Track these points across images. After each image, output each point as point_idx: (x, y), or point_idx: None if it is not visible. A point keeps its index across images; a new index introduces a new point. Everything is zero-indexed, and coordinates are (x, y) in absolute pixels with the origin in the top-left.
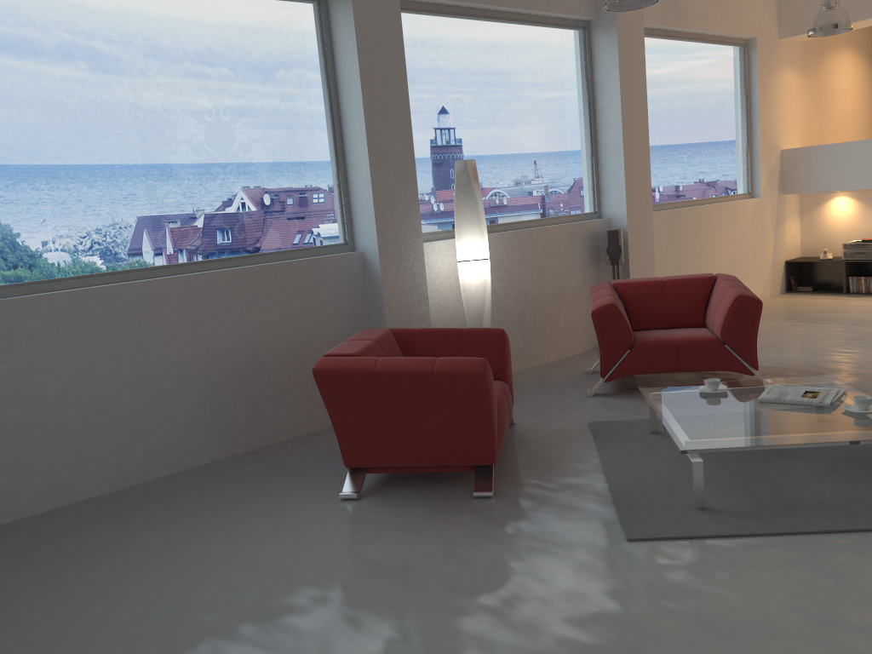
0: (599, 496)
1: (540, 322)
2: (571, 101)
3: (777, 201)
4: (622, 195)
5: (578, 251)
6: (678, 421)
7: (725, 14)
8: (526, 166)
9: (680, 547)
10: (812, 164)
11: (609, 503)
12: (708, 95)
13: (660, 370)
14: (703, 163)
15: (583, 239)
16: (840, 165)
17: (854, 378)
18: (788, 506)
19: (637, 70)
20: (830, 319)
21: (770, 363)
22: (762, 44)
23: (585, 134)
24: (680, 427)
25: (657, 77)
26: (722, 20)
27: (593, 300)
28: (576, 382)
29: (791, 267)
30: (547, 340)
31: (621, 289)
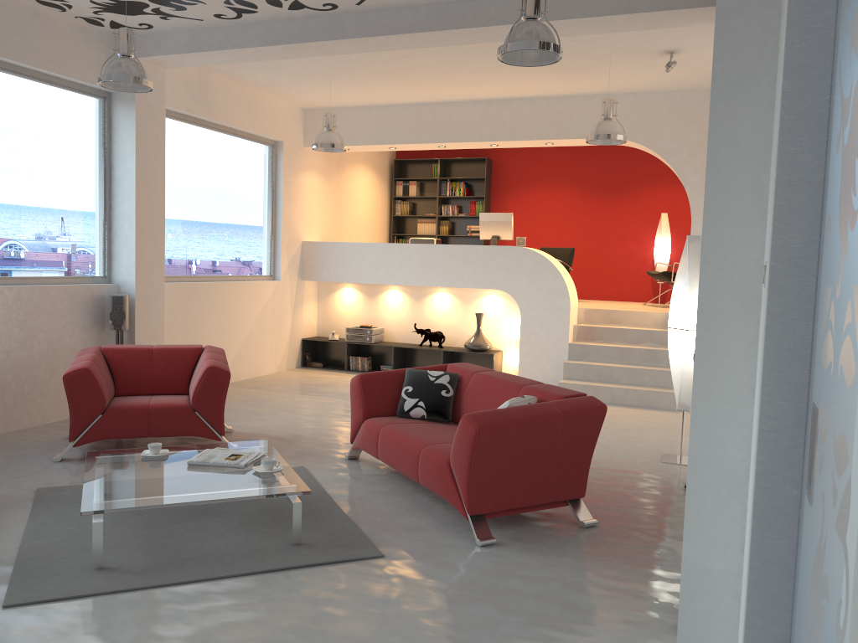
0: (2, 563)
1: (25, 383)
2: (85, 165)
3: (297, 285)
4: (132, 263)
5: (80, 313)
6: (100, 484)
7: (254, 115)
8: (24, 221)
9: (56, 609)
10: (325, 257)
11: (7, 571)
12: (236, 183)
13: (131, 434)
14: (227, 244)
15: (87, 302)
16: (346, 261)
17: (309, 443)
18: (182, 559)
19: (156, 148)
20: (322, 392)
21: (249, 429)
22: (288, 148)
23: (99, 200)
24: (98, 490)
25: (184, 158)
26: (251, 119)
27: (72, 363)
28: (50, 447)
29: (307, 345)
30: (34, 402)
31: (109, 355)
